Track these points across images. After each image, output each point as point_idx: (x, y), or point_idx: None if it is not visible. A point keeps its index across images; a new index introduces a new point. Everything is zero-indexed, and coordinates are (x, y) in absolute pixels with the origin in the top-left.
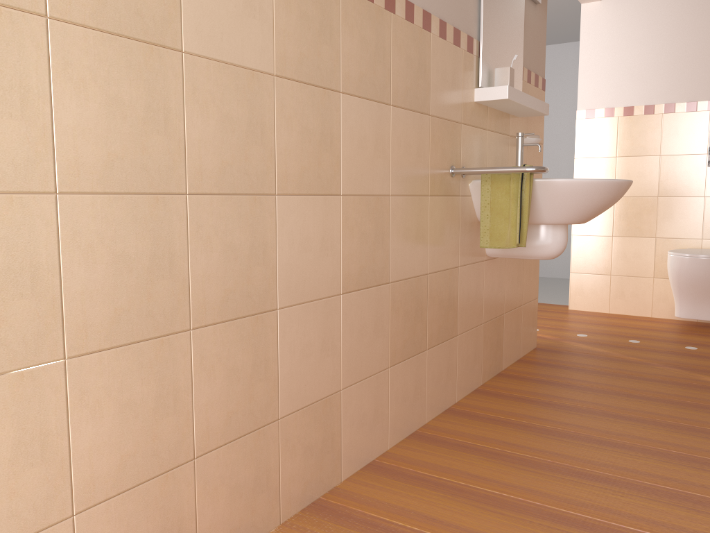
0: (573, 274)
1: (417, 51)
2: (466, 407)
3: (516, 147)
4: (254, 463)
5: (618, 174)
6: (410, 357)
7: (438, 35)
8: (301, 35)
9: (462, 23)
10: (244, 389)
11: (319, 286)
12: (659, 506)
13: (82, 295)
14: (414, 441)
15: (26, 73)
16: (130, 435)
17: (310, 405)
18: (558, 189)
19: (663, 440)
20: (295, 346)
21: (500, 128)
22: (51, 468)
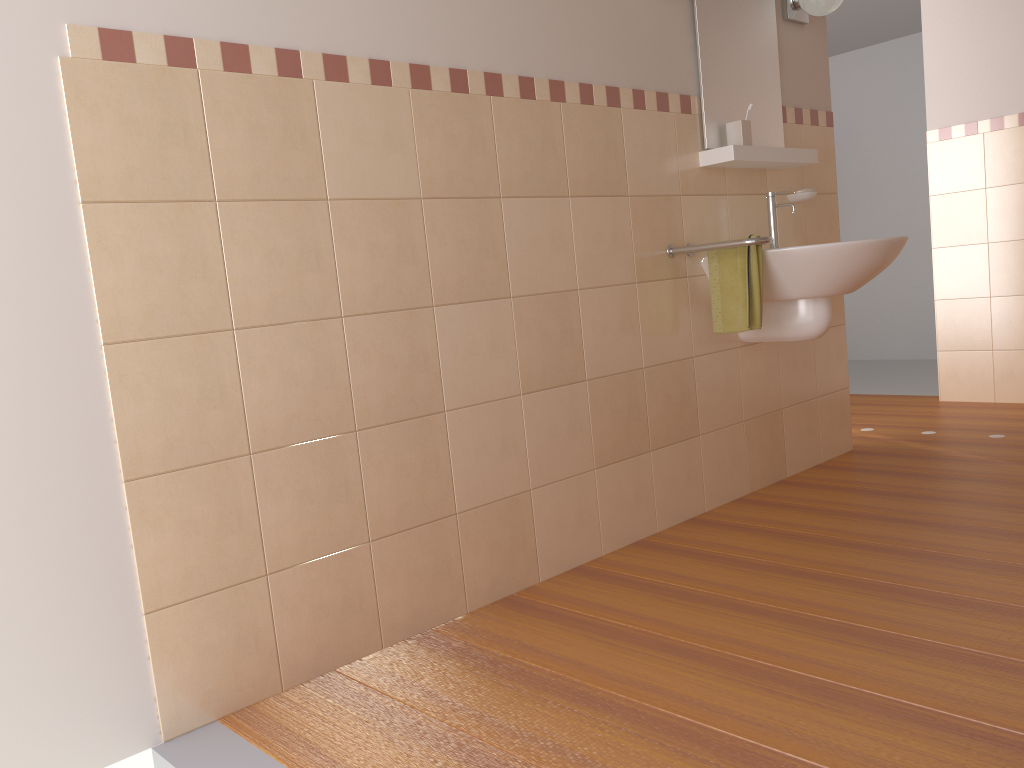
0: (940, 353)
1: (602, 132)
2: (714, 516)
3: (767, 210)
4: (432, 552)
5: (990, 211)
6: (625, 459)
7: (632, 107)
8: (448, 155)
9: (670, 84)
10: (415, 484)
11: (492, 388)
12: (860, 597)
13: (259, 405)
14: (634, 548)
15: (204, 245)
16: (308, 516)
17: (492, 503)
18: (795, 258)
19: (926, 540)
20: (469, 446)
21: (749, 188)
22: (247, 536)
